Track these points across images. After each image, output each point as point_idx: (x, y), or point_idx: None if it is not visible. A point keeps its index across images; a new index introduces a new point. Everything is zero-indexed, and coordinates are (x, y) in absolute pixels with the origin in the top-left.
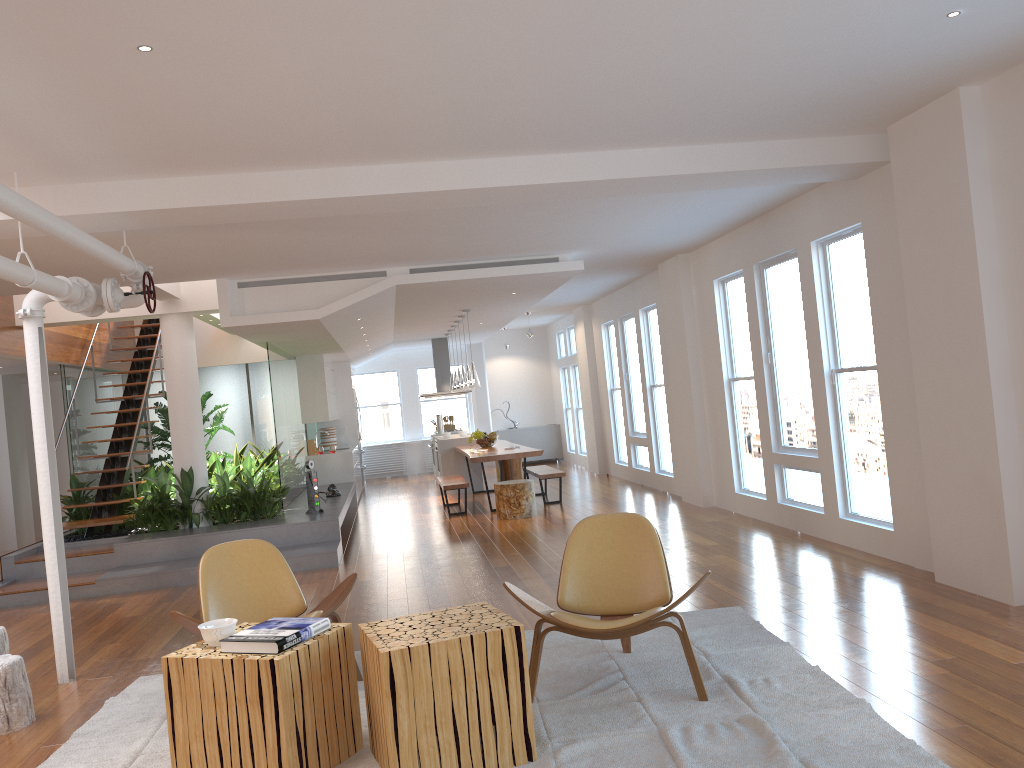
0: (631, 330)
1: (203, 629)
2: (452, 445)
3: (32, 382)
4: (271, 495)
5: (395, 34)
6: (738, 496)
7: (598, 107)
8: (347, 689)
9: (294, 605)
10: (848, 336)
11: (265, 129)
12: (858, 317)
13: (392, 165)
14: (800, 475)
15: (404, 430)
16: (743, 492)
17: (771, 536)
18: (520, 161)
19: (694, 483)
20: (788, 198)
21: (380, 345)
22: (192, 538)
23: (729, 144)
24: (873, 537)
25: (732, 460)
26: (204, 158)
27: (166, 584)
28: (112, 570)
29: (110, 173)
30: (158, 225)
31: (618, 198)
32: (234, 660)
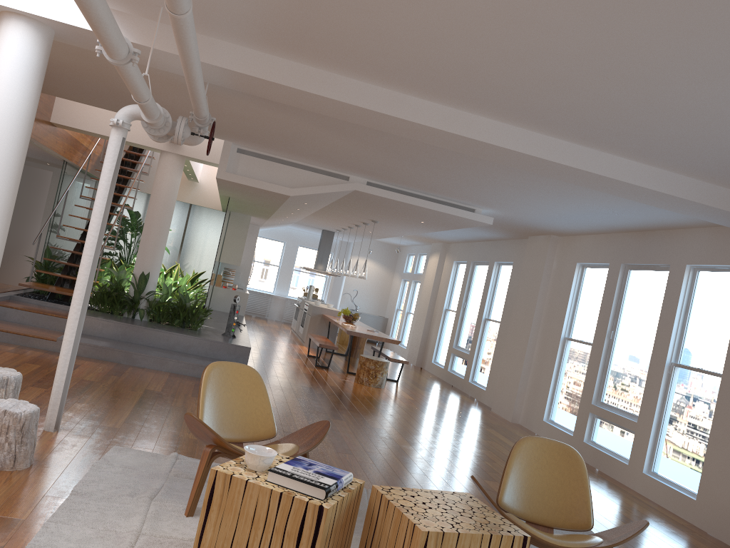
0: (480, 273)
1: (251, 453)
2: (321, 312)
3: (103, 180)
4: (201, 313)
5: (584, 8)
6: (545, 424)
7: (643, 120)
8: (348, 538)
9: (267, 430)
10: (695, 343)
11: (389, 45)
12: (710, 332)
13: (444, 107)
14: (610, 428)
15: (275, 286)
16: (549, 422)
17: None
18: (539, 137)
19: (508, 402)
20: (678, 227)
21: (287, 222)
22: (136, 328)
23: (689, 178)
24: (672, 498)
25: (548, 396)
26: (316, 50)
27: (111, 359)
28: None
29: (233, 35)
30: (240, 89)
31: (572, 187)
32: (283, 494)
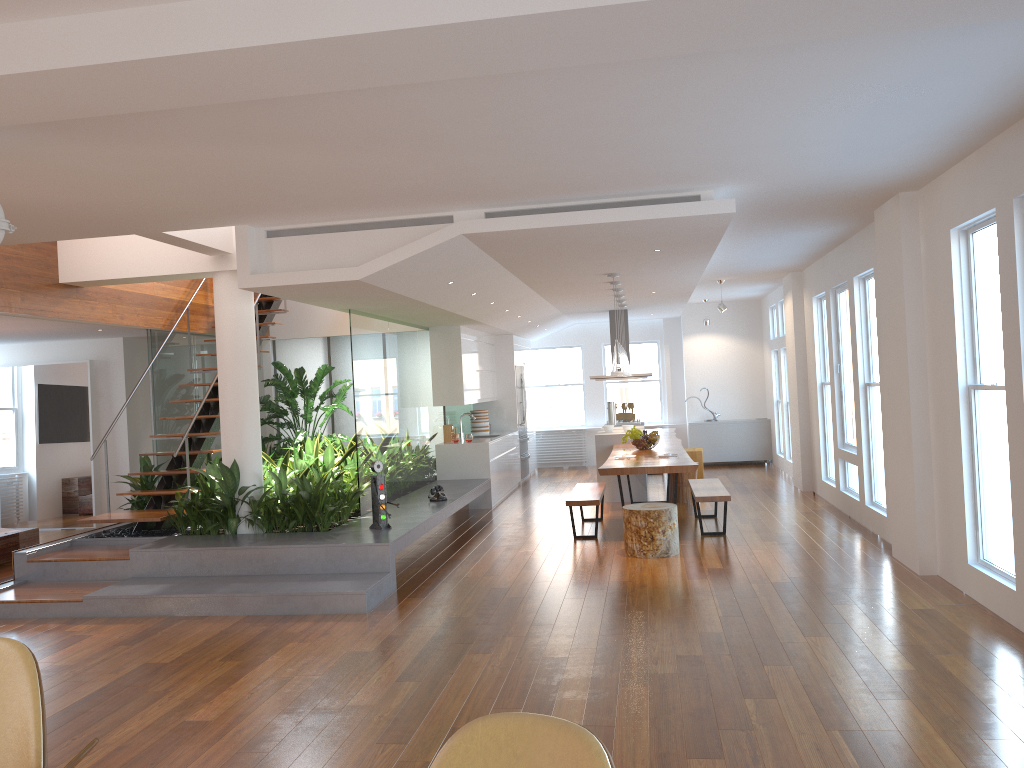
0: (846, 306)
1: None
2: (610, 442)
3: None
4: (329, 502)
5: None
6: (972, 571)
7: None
8: None
9: None
10: None
11: None
12: None
13: None
14: None
15: (586, 415)
16: (981, 565)
17: (1014, 666)
18: None
19: (908, 536)
20: None
21: (543, 316)
22: (215, 551)
23: None
24: None
25: (966, 513)
26: None
27: (160, 612)
28: (119, 583)
29: None
30: None
31: (730, 68)
32: None
